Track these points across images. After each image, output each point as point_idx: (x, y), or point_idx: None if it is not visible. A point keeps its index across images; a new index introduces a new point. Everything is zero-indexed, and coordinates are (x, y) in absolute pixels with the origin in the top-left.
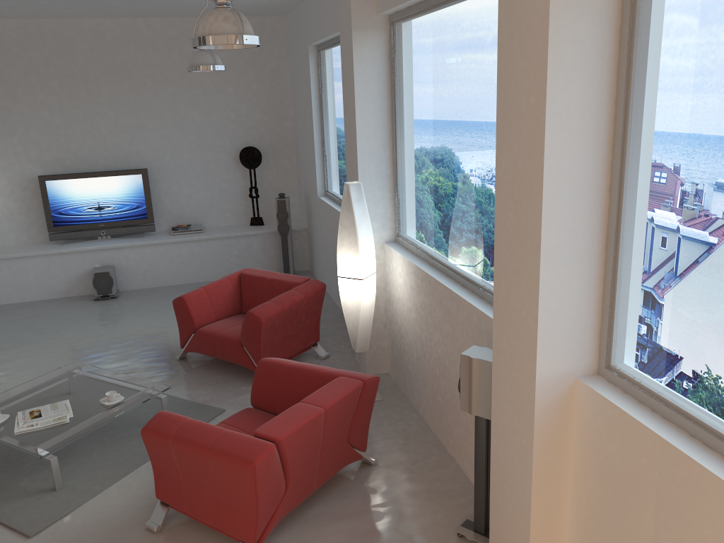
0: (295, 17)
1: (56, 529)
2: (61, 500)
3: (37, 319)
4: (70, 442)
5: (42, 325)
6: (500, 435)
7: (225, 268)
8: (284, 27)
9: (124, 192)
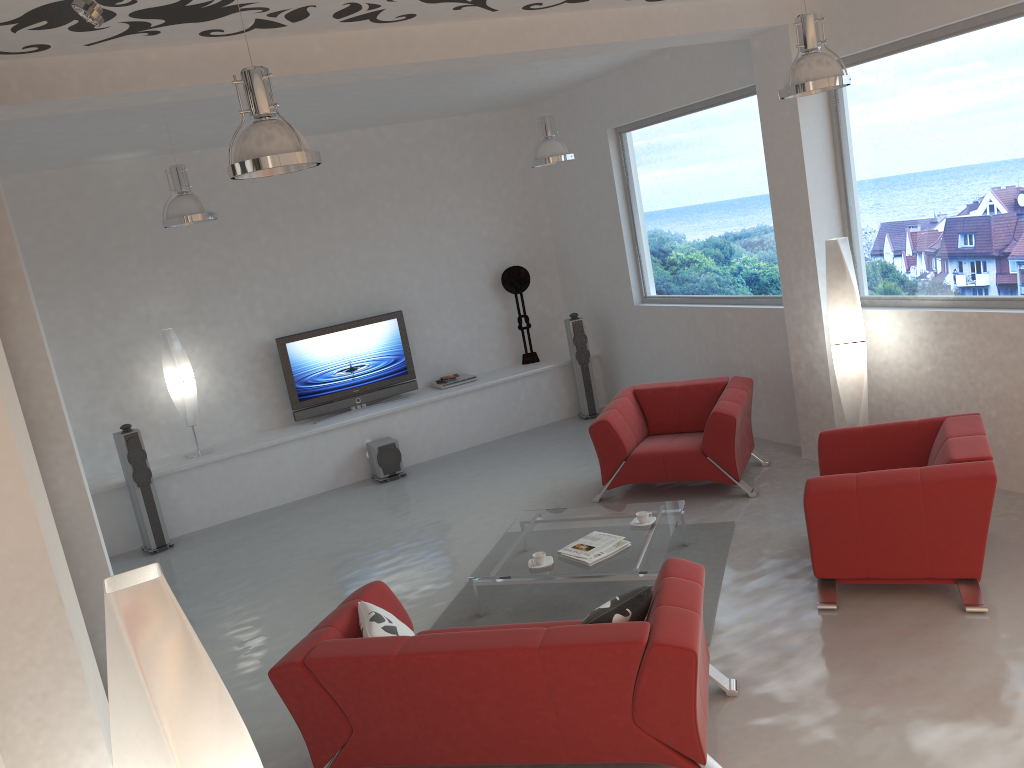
0: (564, 102)
1: (724, 634)
2: None
3: (338, 512)
4: (664, 556)
5: (357, 515)
6: None
7: (513, 419)
8: (529, 119)
9: (378, 344)
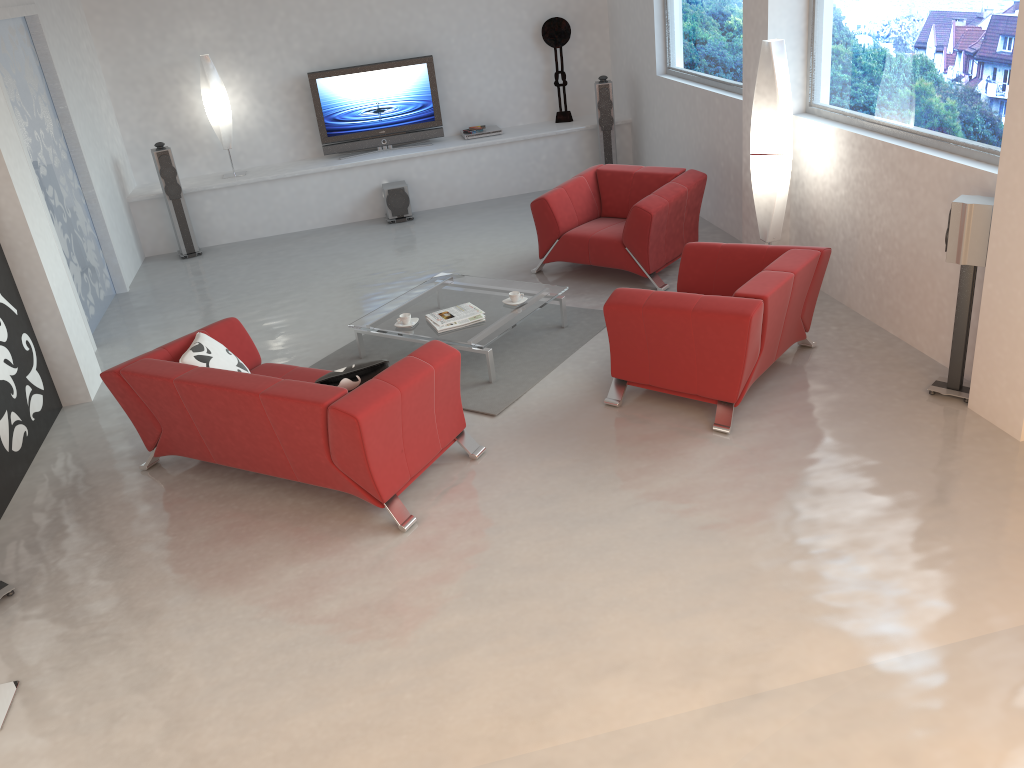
0: None
1: (516, 410)
2: (503, 390)
3: (336, 246)
4: (500, 335)
5: (348, 251)
6: (997, 277)
7: (531, 178)
8: None
9: (406, 88)
